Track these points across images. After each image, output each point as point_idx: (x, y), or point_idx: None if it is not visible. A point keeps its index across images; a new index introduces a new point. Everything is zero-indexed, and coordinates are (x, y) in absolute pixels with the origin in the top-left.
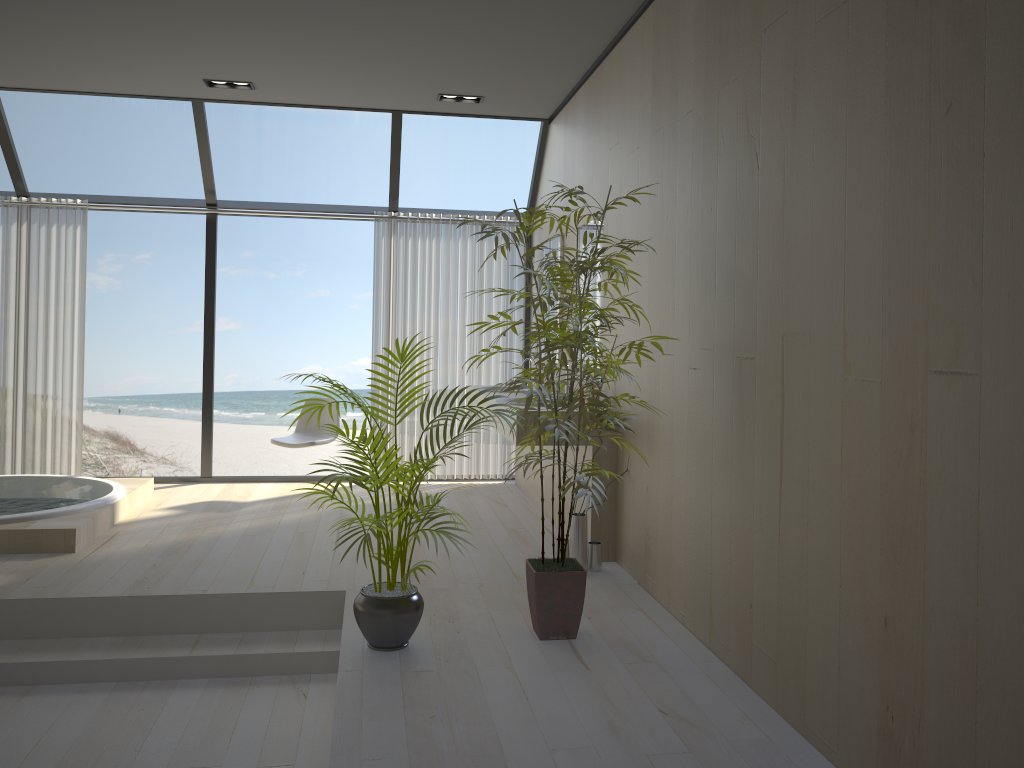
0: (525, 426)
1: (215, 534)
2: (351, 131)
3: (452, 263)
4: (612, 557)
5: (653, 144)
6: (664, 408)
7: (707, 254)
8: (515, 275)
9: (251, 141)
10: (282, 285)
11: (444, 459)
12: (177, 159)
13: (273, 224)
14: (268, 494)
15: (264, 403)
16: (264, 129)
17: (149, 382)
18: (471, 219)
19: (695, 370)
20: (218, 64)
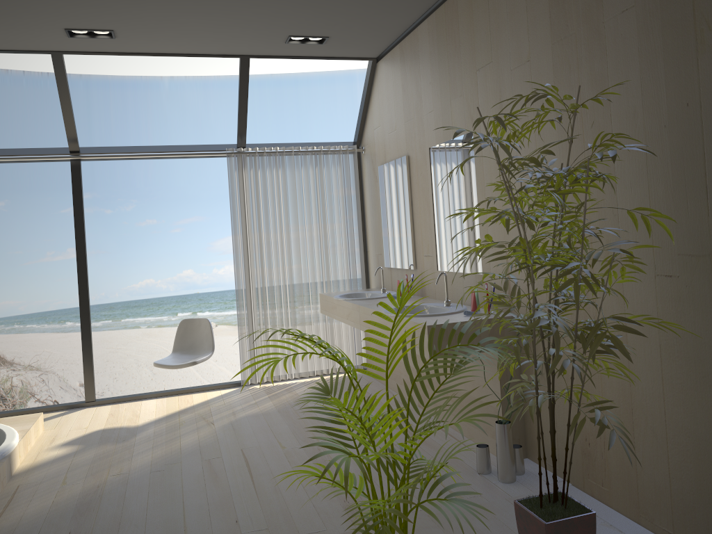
0: (517, 359)
1: (122, 475)
2: (163, 94)
3: (297, 189)
4: (524, 454)
5: (556, 53)
6: (606, 315)
7: (683, 153)
8: (351, 195)
9: (82, 106)
10: (117, 218)
11: (305, 359)
12: (21, 124)
13: (106, 171)
14: (155, 413)
15: (110, 313)
16: (92, 96)
17: (12, 306)
18: (310, 150)
19: (669, 277)
20: (82, 10)
